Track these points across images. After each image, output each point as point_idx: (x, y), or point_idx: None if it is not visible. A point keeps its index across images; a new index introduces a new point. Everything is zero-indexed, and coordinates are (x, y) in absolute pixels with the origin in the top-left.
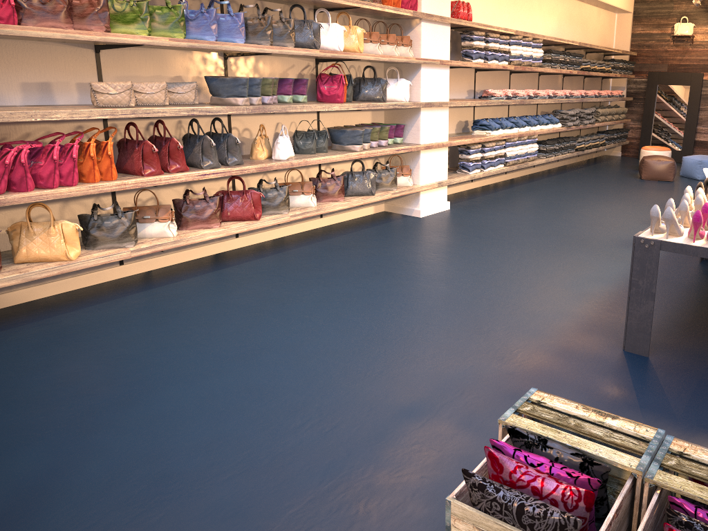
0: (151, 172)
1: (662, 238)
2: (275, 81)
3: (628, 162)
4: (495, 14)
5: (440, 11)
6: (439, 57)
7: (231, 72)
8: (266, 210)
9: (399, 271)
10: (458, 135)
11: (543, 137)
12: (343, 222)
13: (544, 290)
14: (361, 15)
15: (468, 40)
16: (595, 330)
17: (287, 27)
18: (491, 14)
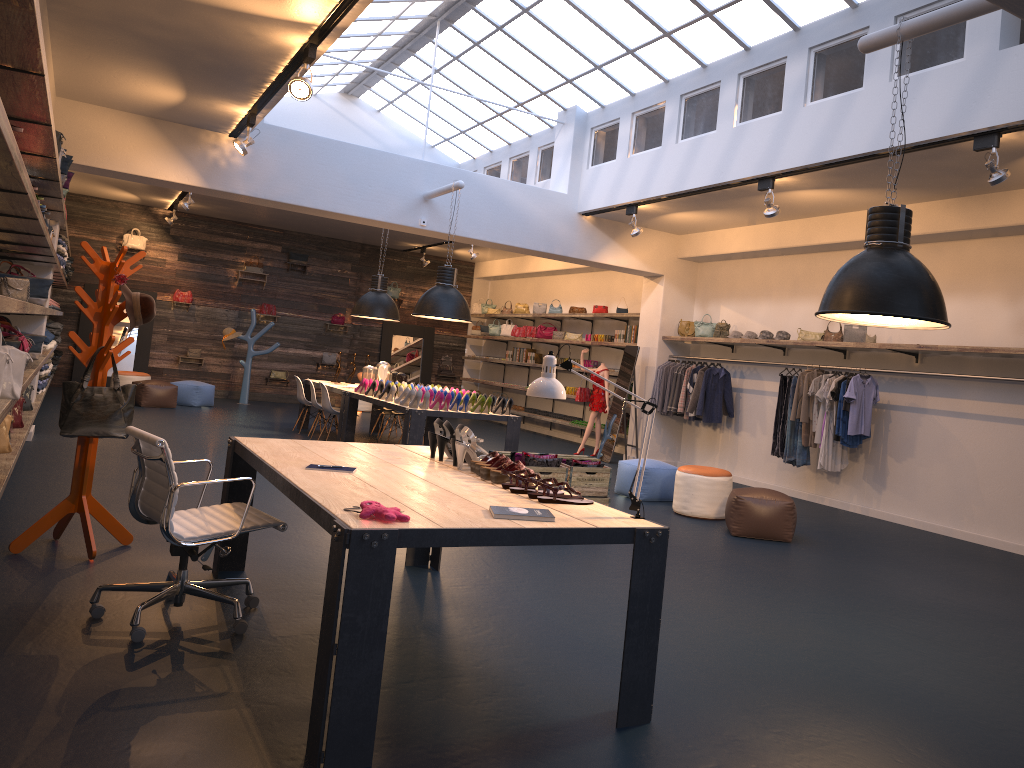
0: None
1: (423, 409)
2: None
3: None
4: None
5: None
6: None
7: None
8: None
9: None
10: None
11: None
12: None
13: None
14: None
15: None
16: None
17: None
18: None
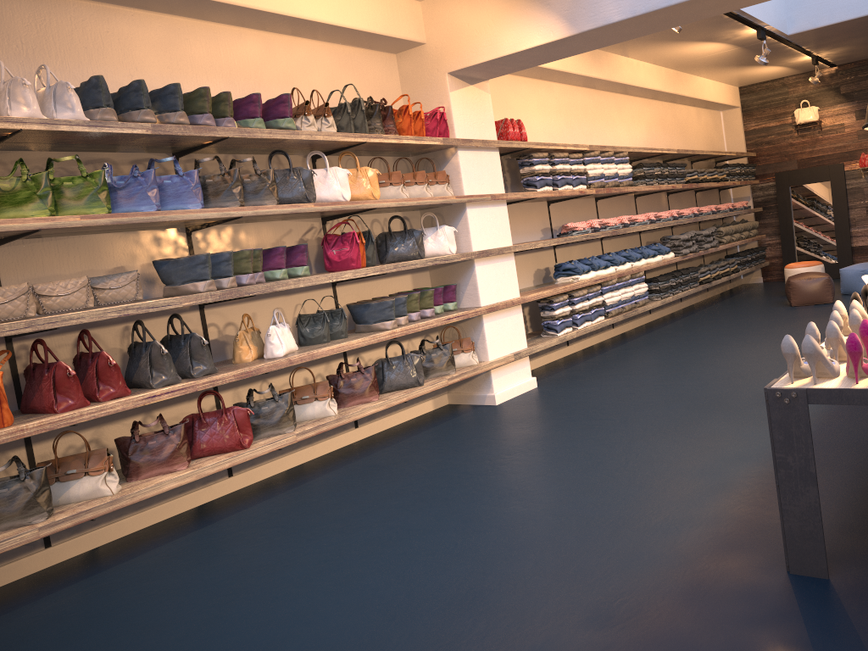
0: (68, 405)
1: (807, 384)
2: (258, 253)
3: (773, 287)
4: (562, 131)
5: (482, 134)
6: (489, 191)
7: (199, 250)
8: (261, 431)
9: (454, 491)
10: (536, 287)
11: (656, 273)
12: (389, 428)
13: (663, 488)
14: (378, 154)
15: (527, 165)
16: (742, 542)
17: (264, 180)
18: (557, 131)
